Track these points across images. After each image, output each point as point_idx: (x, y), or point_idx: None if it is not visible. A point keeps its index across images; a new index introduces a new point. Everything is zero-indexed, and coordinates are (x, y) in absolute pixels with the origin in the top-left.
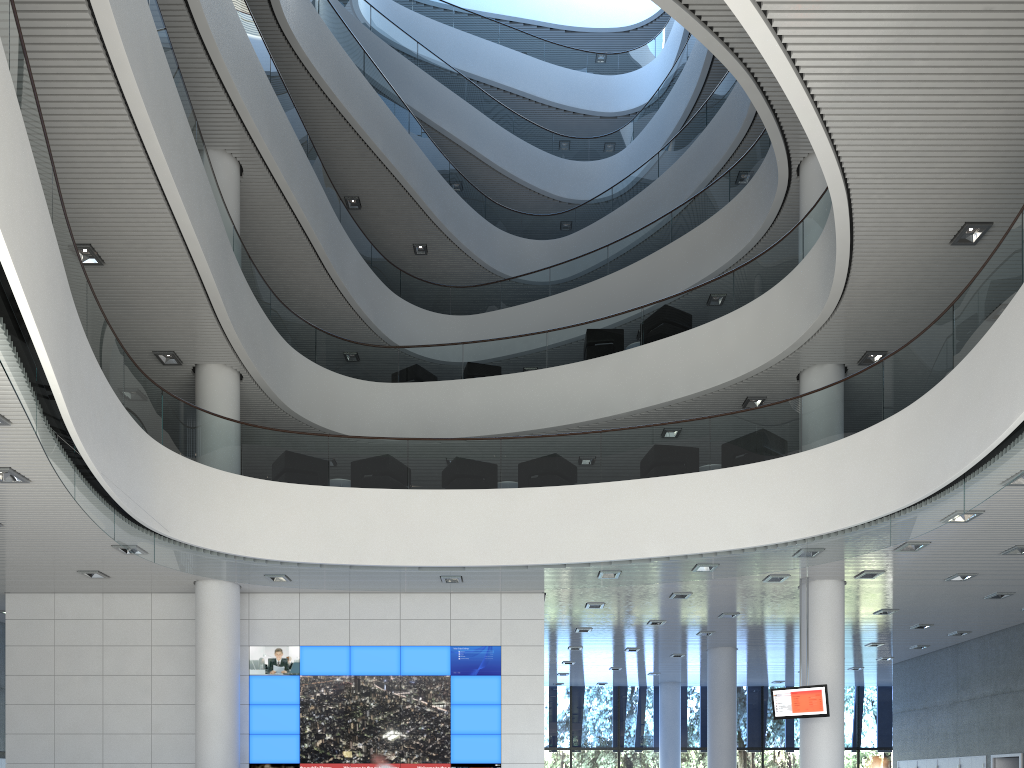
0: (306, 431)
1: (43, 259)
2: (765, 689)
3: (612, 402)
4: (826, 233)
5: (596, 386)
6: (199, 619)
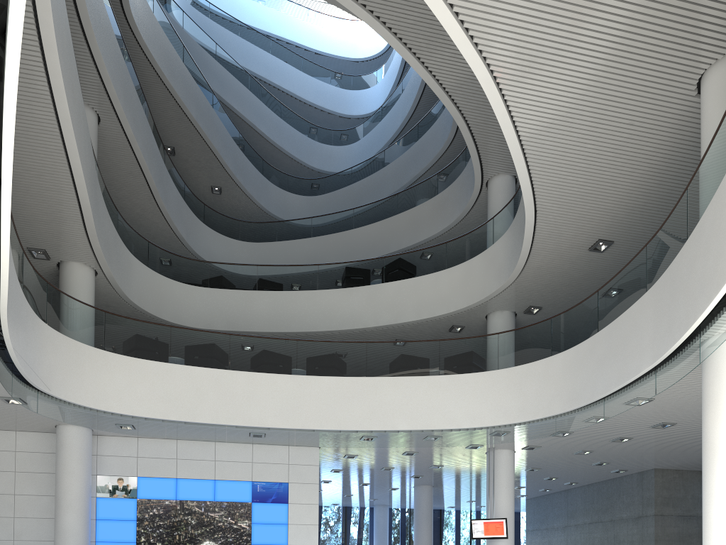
0: (139, 316)
1: None
2: (442, 511)
3: (364, 318)
4: (511, 230)
5: (352, 306)
6: (60, 454)
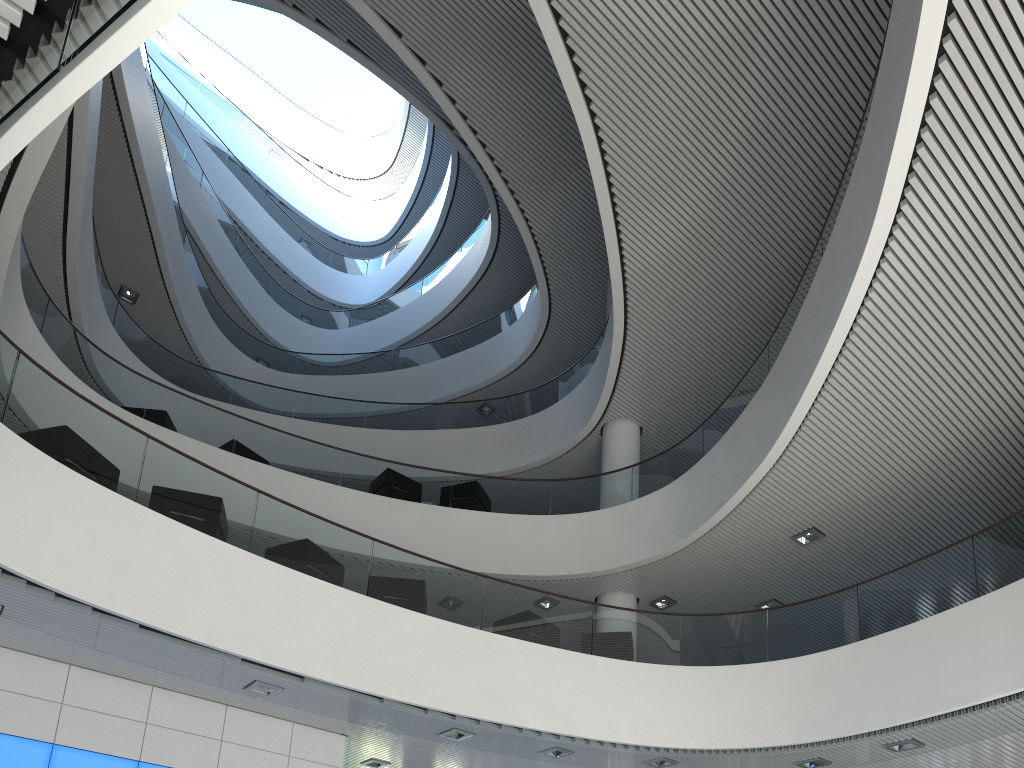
0: None
1: None
2: None
3: (415, 550)
4: (679, 485)
5: (399, 527)
6: None
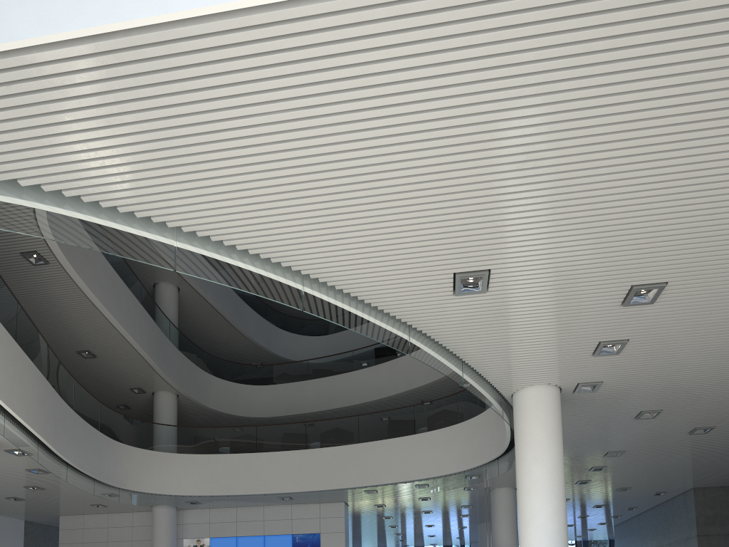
0: (220, 416)
1: (35, 394)
2: None
3: (387, 389)
4: None
5: (378, 380)
6: (153, 526)
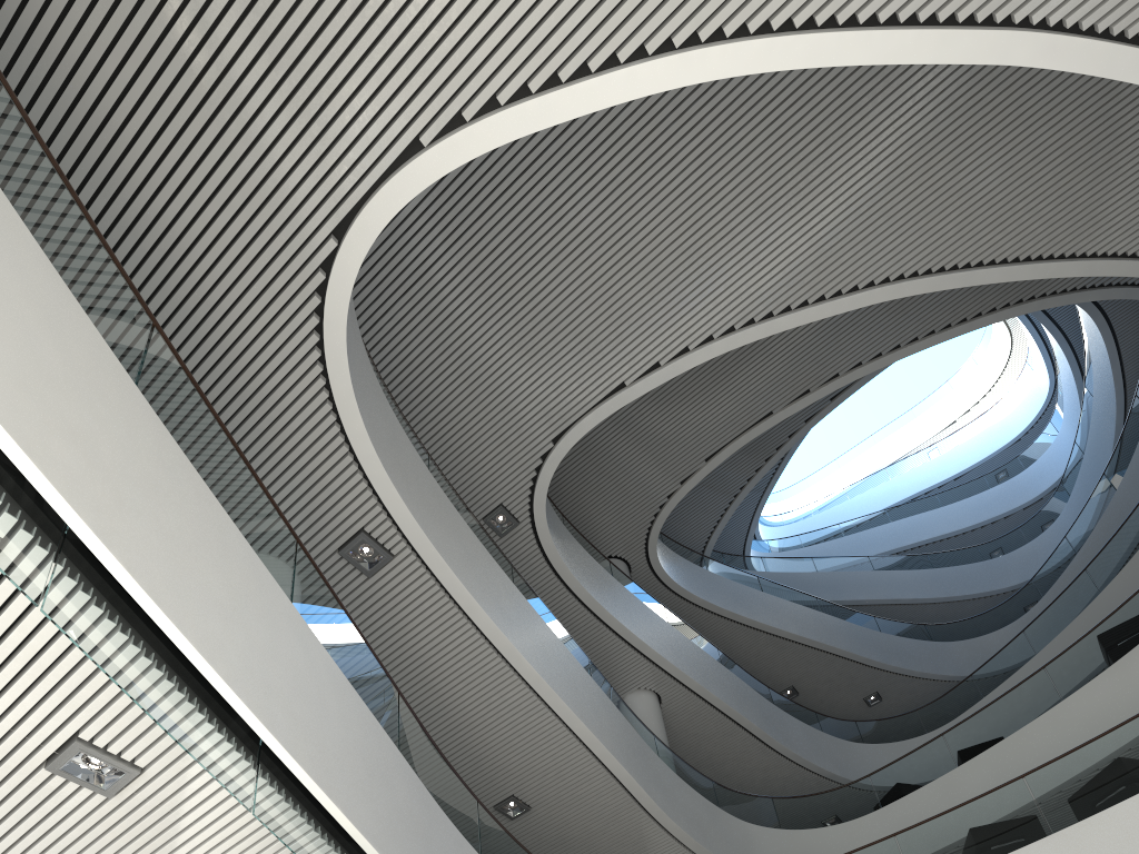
0: None
1: (355, 747)
2: None
3: None
4: None
5: None
6: None
